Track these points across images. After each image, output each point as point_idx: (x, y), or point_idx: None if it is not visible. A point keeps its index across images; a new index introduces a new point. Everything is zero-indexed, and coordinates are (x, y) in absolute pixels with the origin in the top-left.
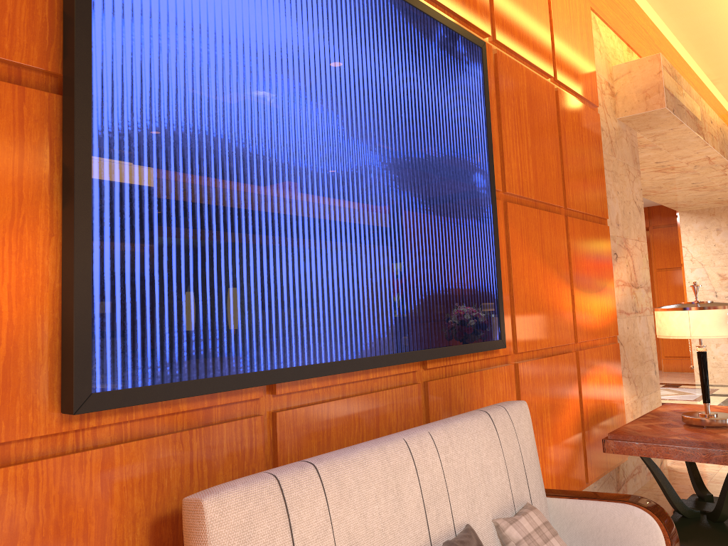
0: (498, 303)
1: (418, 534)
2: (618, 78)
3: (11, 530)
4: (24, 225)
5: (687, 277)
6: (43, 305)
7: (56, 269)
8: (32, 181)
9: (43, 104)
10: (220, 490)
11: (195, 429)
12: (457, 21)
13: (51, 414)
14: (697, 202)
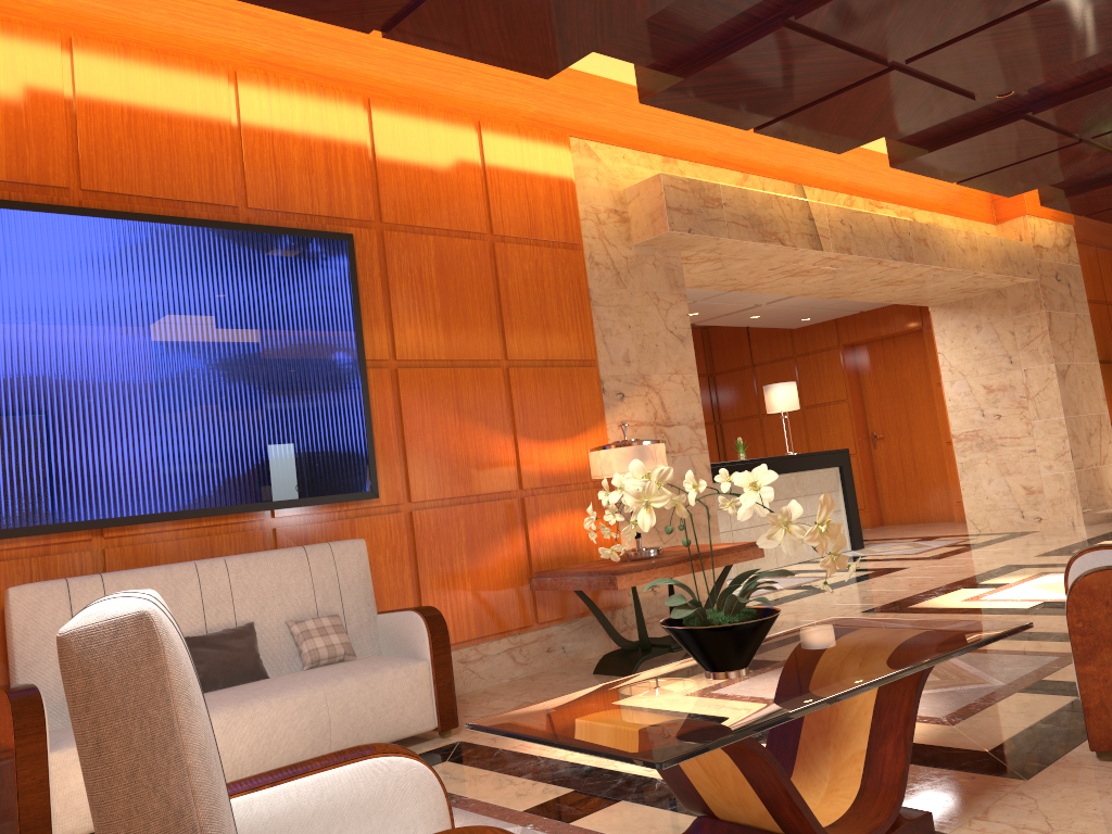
0: (369, 460)
1: (193, 622)
2: (630, 201)
3: None
4: None
5: (946, 393)
6: None
7: None
8: None
9: None
10: (23, 584)
11: (34, 557)
12: (325, 220)
13: None
14: (931, 295)
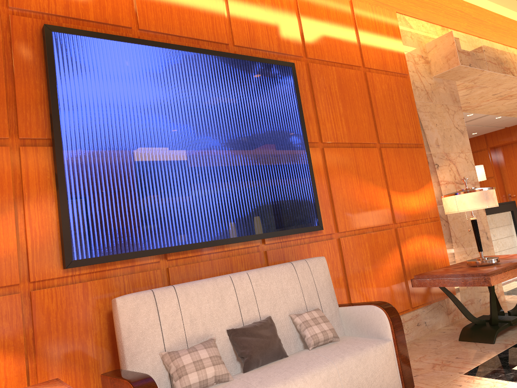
0: (315, 206)
1: (234, 318)
2: (429, 51)
3: (48, 312)
4: (42, 199)
5: None
6: (52, 228)
7: (56, 214)
8: (43, 182)
9: (45, 151)
10: (125, 295)
11: (125, 275)
12: (276, 55)
13: (59, 269)
14: None
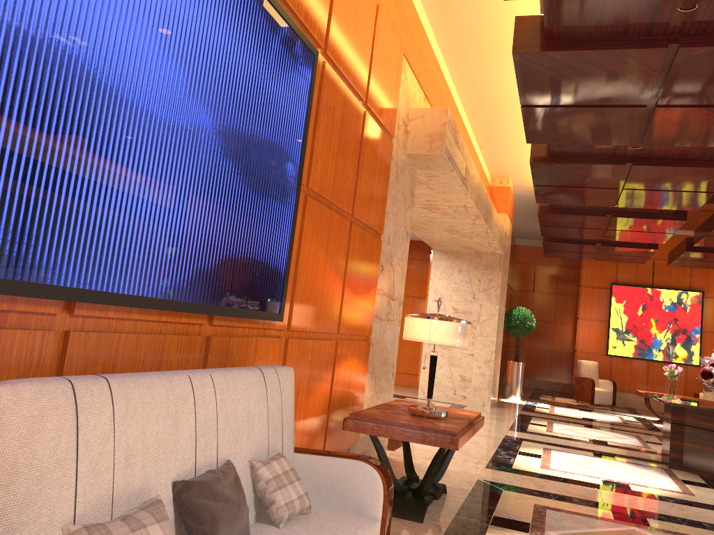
0: (284, 281)
1: (186, 459)
2: (412, 119)
3: None
4: None
5: (428, 306)
6: None
7: None
8: None
9: None
10: (16, 382)
11: None
12: (299, 26)
13: None
14: (449, 243)
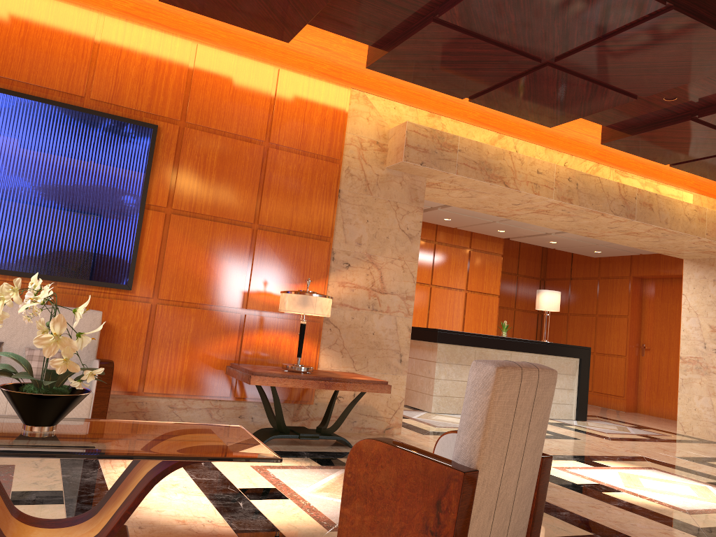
0: (130, 266)
1: None
2: (390, 138)
3: None
4: None
5: (682, 325)
6: None
7: None
8: None
9: None
10: None
11: None
12: (144, 114)
13: None
14: (675, 249)
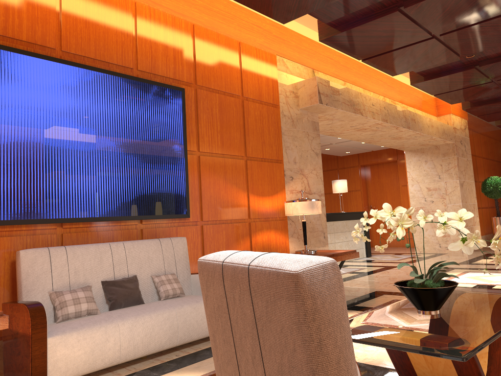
0: (186, 199)
1: (108, 273)
2: (299, 88)
3: None
4: None
5: (409, 190)
6: None
7: None
8: None
9: None
10: (27, 249)
11: (28, 235)
12: (171, 80)
13: None
14: (408, 145)
